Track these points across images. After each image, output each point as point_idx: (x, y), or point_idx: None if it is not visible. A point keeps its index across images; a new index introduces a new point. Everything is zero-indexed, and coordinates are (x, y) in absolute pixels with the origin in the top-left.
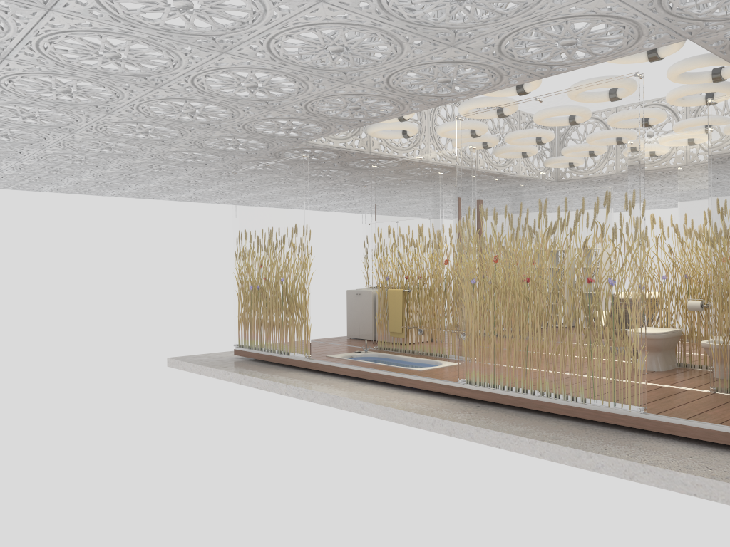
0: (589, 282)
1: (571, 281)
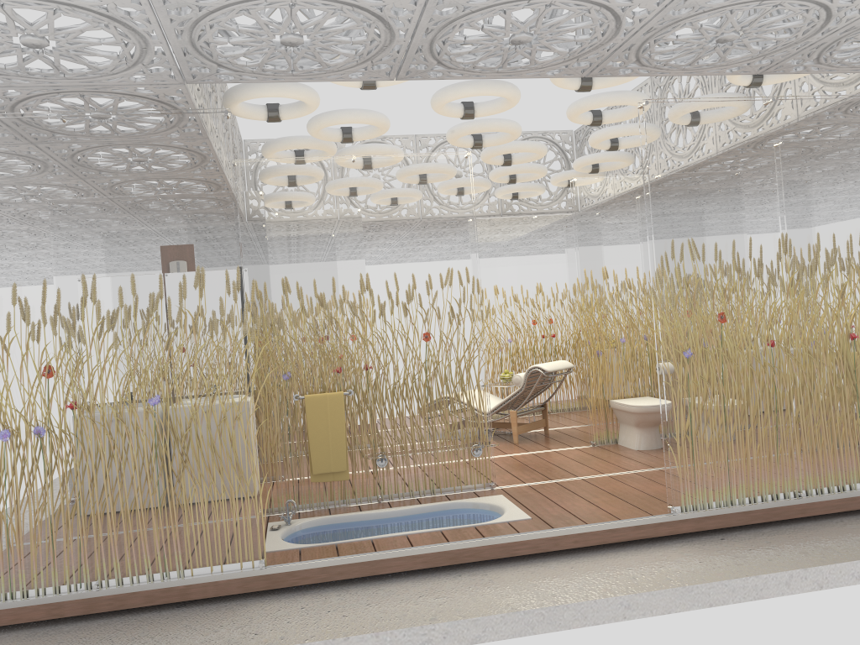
0: (856, 338)
1: (835, 340)
